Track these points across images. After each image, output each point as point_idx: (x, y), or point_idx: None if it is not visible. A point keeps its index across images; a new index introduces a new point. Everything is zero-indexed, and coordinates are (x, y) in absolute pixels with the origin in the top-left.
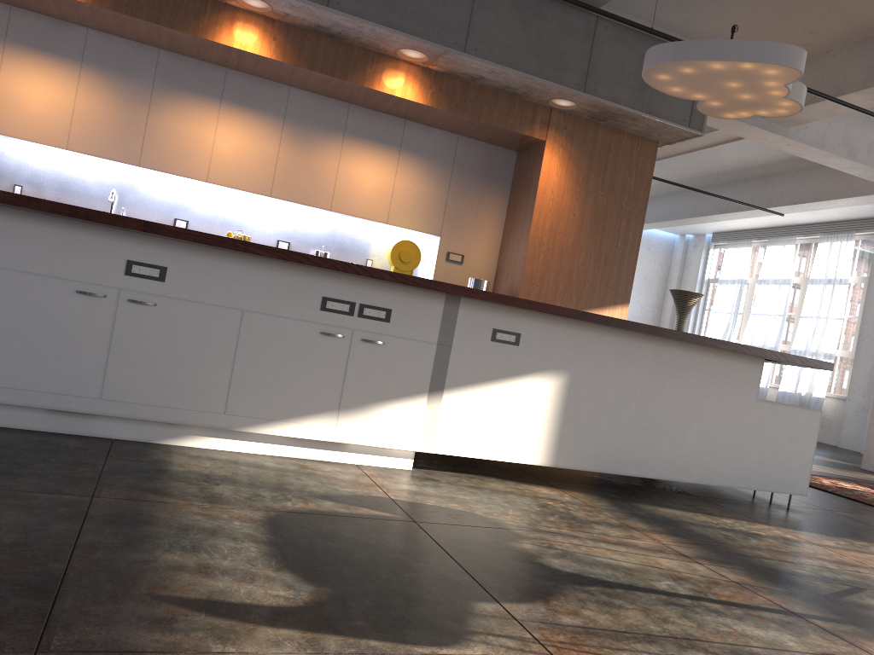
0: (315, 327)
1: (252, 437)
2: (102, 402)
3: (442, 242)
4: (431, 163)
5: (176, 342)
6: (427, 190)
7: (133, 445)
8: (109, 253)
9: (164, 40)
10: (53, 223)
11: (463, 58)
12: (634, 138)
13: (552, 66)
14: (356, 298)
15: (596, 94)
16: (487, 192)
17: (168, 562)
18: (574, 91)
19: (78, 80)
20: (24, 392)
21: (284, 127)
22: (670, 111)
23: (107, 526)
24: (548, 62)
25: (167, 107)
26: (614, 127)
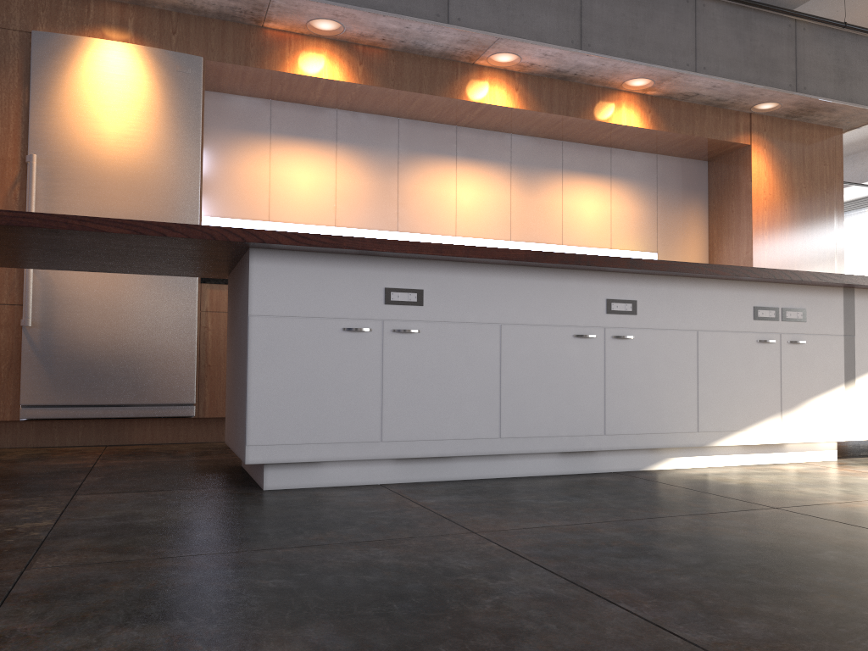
0: (752, 336)
1: (714, 451)
2: (606, 437)
3: (659, 258)
4: (638, 184)
5: (652, 370)
6: (639, 211)
7: (641, 474)
8: (592, 295)
9: (411, 108)
10: (547, 274)
11: (691, 78)
12: (822, 129)
13: (767, 72)
14: (778, 304)
15: (806, 91)
16: (689, 203)
17: None
18: (789, 92)
19: (336, 159)
20: (547, 439)
21: (512, 173)
22: (867, 96)
23: None
24: (763, 69)
25: (412, 171)
26: (804, 122)
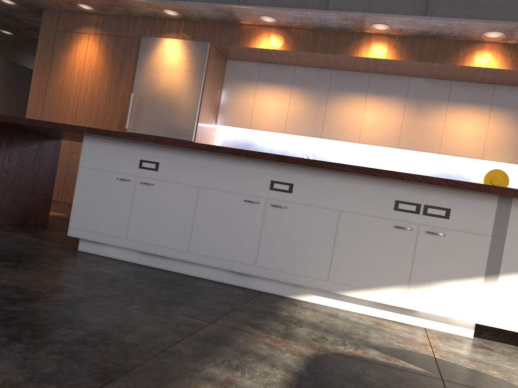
0: (390, 222)
1: (347, 298)
2: (256, 268)
3: None
4: (517, 112)
5: (298, 231)
6: (514, 132)
7: (271, 296)
8: (261, 177)
9: (332, 63)
10: (233, 161)
11: None
12: None
13: None
14: (421, 201)
15: None
16: None
17: (207, 373)
18: None
19: (290, 95)
20: (217, 259)
21: (406, 103)
22: None
23: (197, 342)
24: None
25: (336, 101)
26: None
